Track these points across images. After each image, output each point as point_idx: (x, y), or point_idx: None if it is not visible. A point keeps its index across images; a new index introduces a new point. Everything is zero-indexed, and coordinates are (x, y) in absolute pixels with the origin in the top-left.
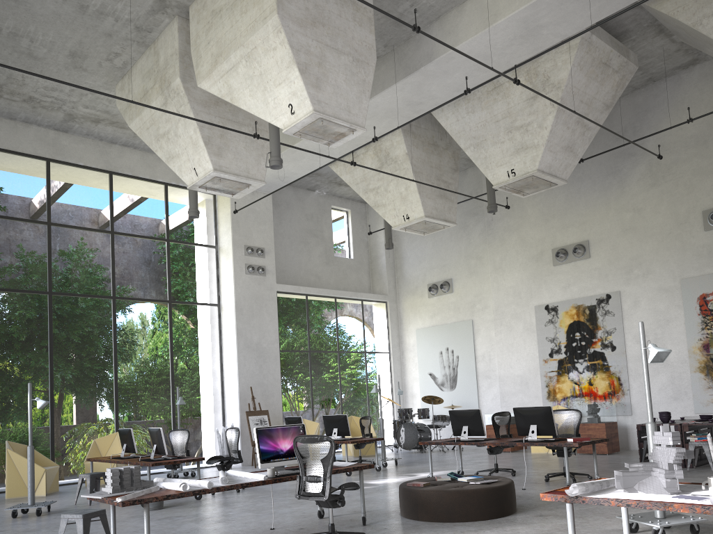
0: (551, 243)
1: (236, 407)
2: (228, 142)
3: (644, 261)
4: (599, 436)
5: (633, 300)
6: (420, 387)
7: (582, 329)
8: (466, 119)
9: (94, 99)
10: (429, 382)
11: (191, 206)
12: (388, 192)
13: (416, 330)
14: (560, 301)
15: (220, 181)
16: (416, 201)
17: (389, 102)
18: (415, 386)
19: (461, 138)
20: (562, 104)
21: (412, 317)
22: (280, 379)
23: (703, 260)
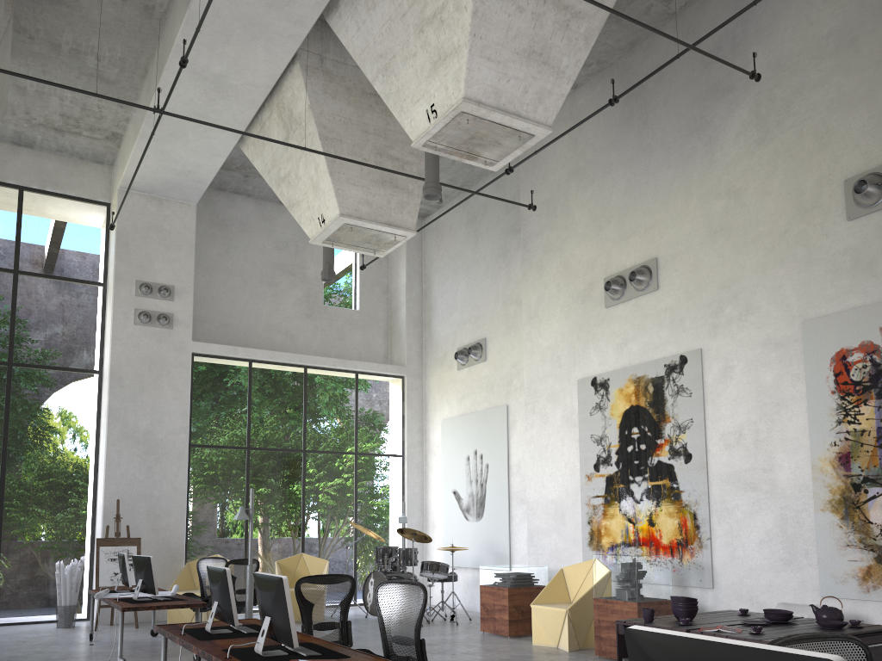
0: (605, 267)
1: (100, 531)
2: None
3: (742, 289)
4: None
5: (722, 365)
6: (443, 513)
7: (642, 420)
8: (367, 24)
9: None
10: (453, 504)
11: None
12: (299, 180)
13: (442, 422)
14: (613, 370)
15: None
16: (328, 190)
17: (232, 2)
18: (437, 511)
19: (367, 62)
20: None
21: (439, 401)
22: (185, 490)
23: (844, 280)
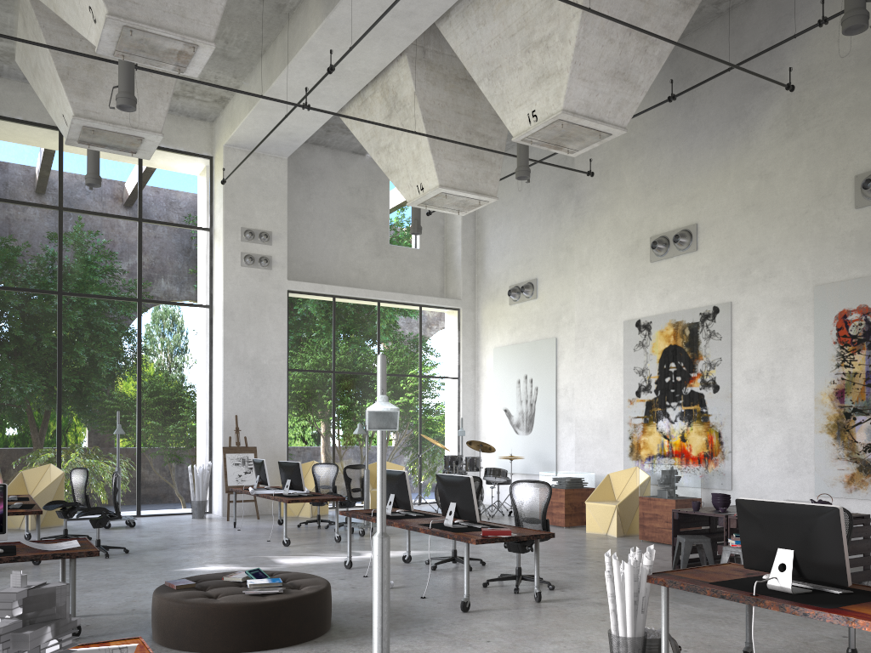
0: (651, 227)
1: (220, 441)
2: (101, 77)
3: (767, 256)
4: (666, 518)
5: (748, 316)
6: (494, 427)
7: (679, 357)
8: (477, 36)
9: (2, 28)
10: (504, 420)
11: (88, 169)
12: (399, 152)
13: (494, 349)
14: (655, 315)
15: (93, 133)
16: (429, 165)
17: (364, 13)
18: (489, 426)
19: (474, 66)
20: (592, 1)
21: (491, 331)
22: (285, 408)
23: (849, 256)
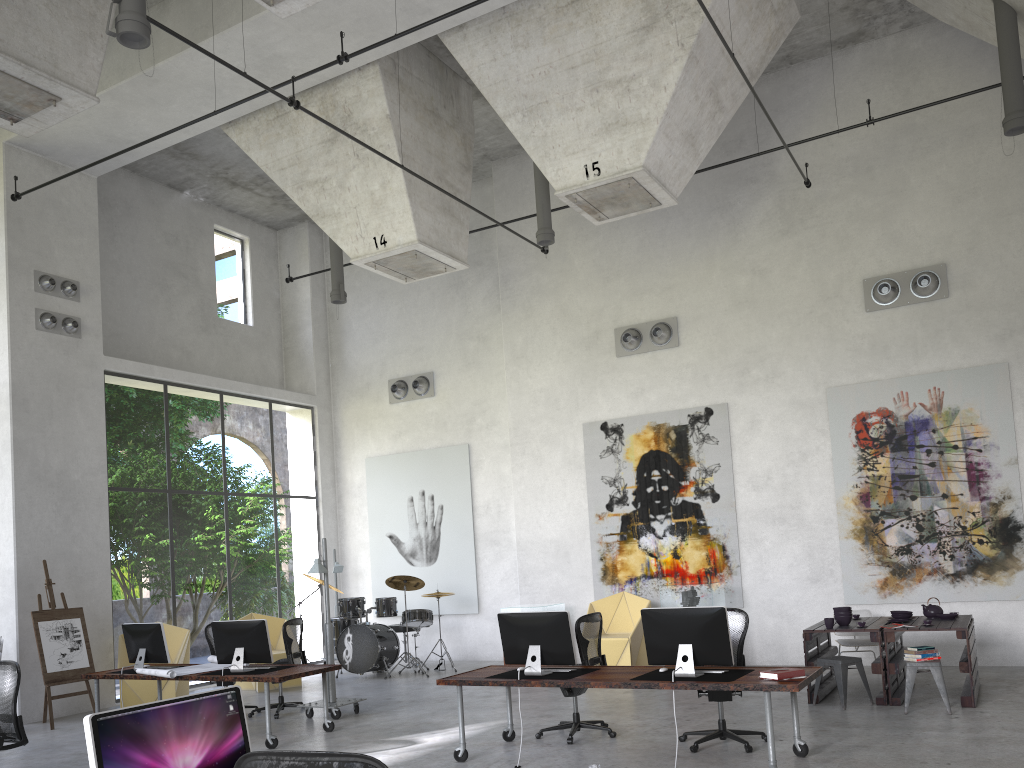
0: (614, 318)
1: (9, 603)
2: None
3: (768, 355)
4: None
5: (749, 418)
6: (372, 559)
7: (664, 464)
8: (511, 59)
9: None
10: (389, 550)
11: None
12: (345, 191)
13: (367, 460)
14: (628, 417)
15: None
16: (401, 212)
17: None
18: (362, 558)
19: (500, 96)
20: (698, 47)
21: (359, 436)
22: (108, 546)
23: (863, 358)
